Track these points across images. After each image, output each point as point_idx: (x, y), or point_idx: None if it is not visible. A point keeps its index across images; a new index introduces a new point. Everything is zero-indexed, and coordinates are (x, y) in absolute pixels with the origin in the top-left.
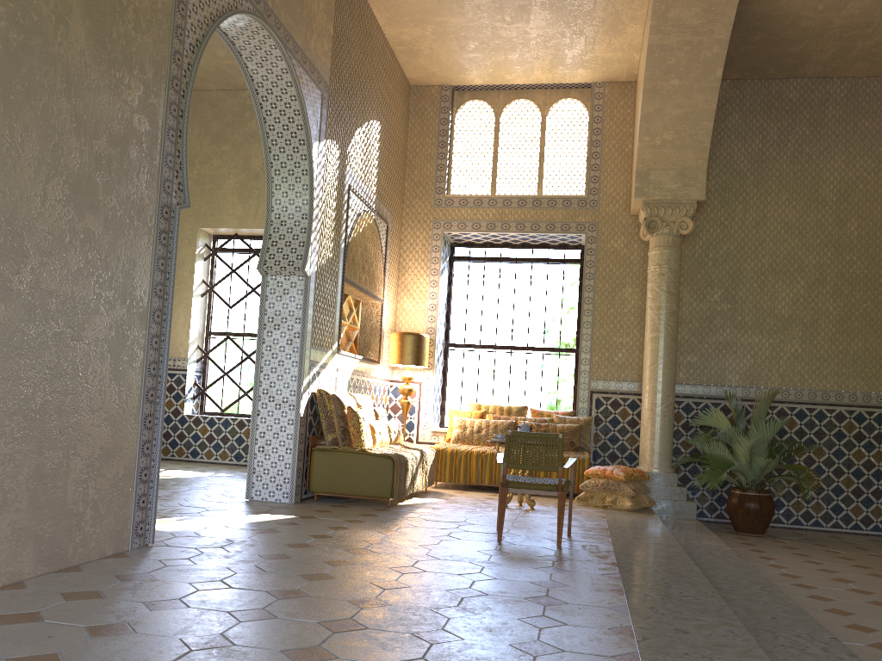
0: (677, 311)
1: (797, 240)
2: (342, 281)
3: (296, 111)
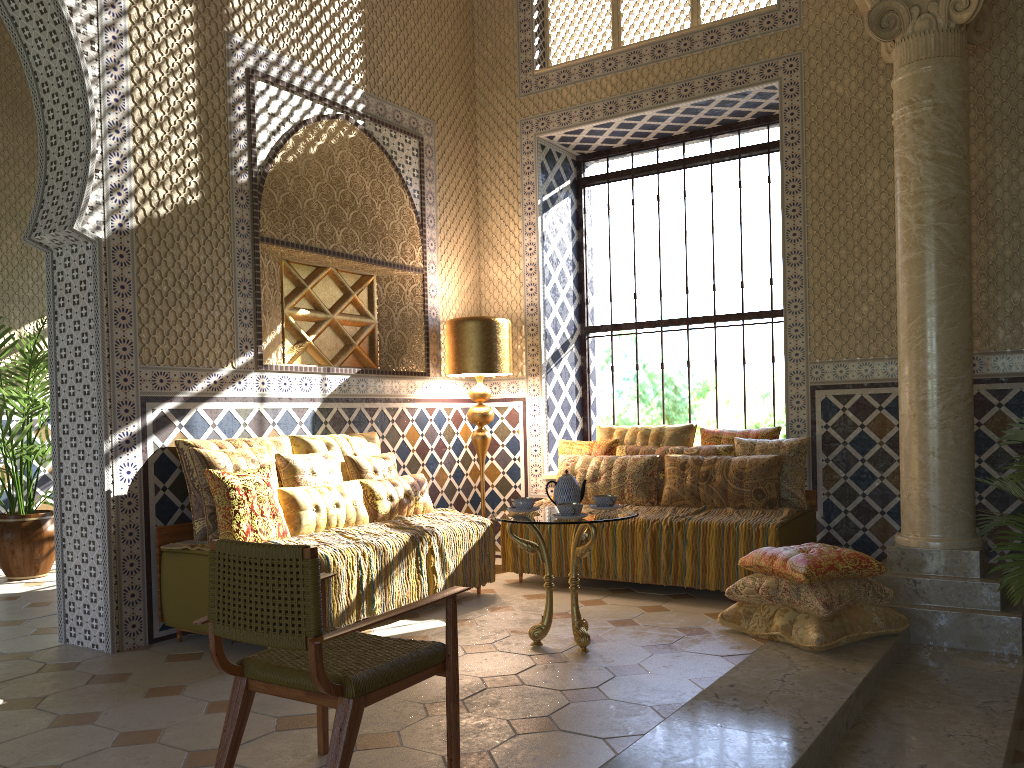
0: (962, 196)
1: None
2: (252, 242)
3: None
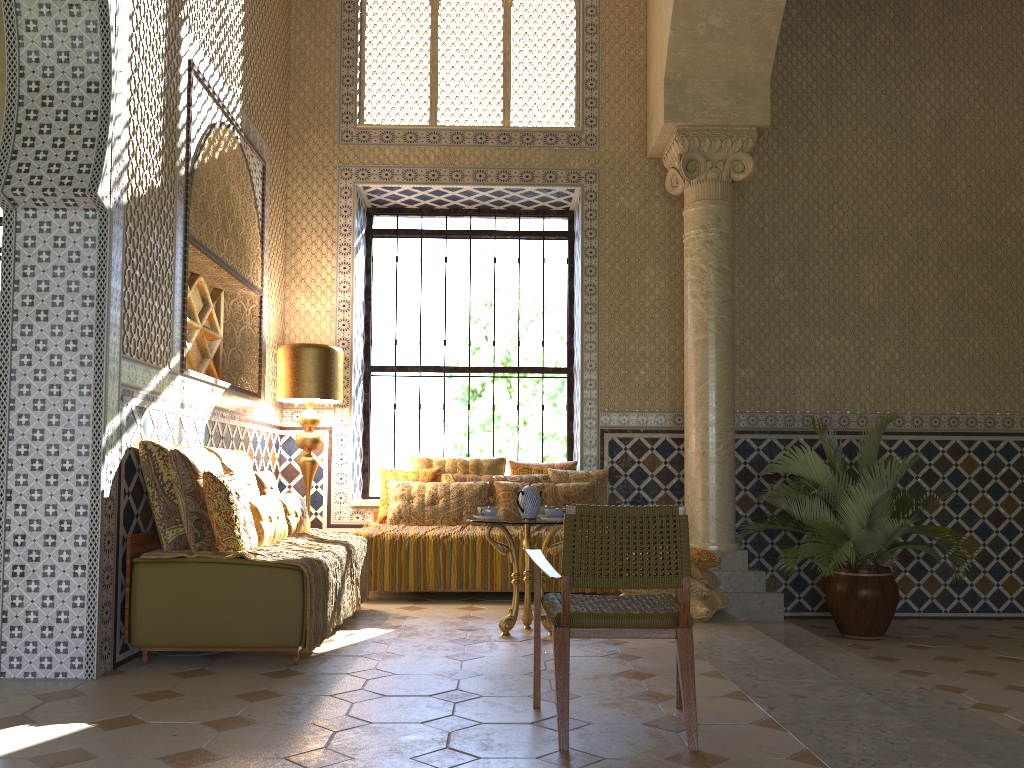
0: (733, 299)
1: (885, 195)
2: (184, 239)
3: None
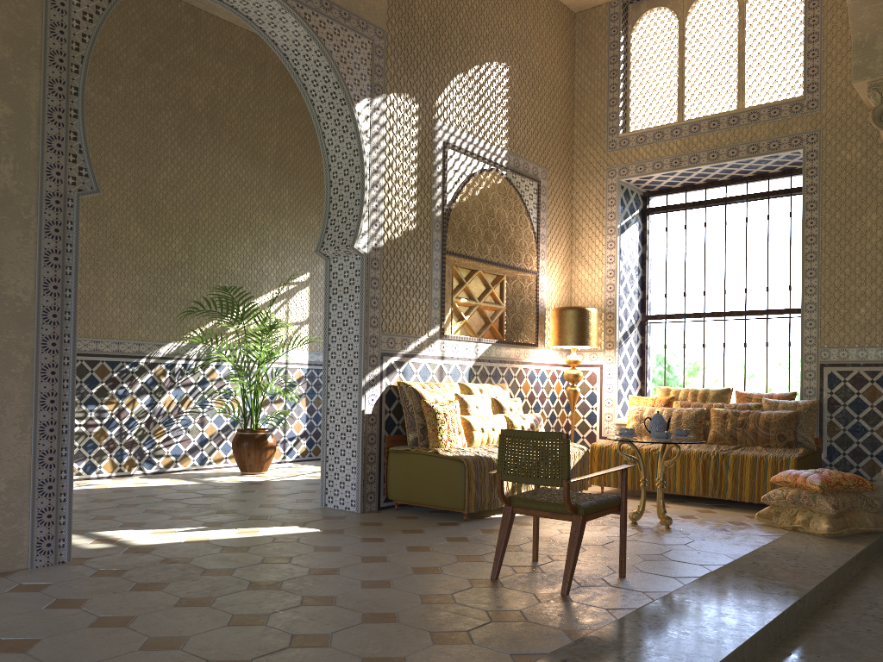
0: None
1: None
2: (441, 254)
3: (327, 67)
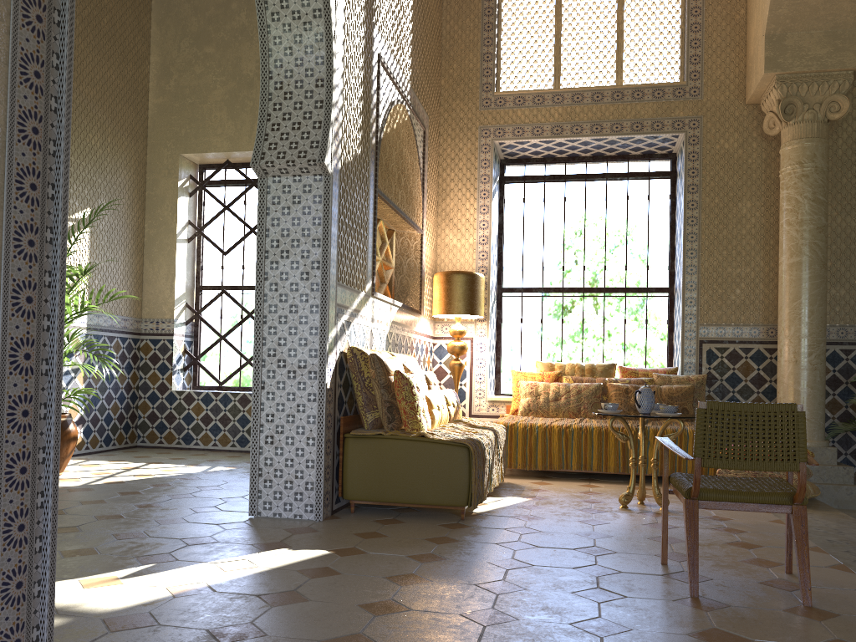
0: (826, 225)
1: None
2: (374, 192)
3: None
